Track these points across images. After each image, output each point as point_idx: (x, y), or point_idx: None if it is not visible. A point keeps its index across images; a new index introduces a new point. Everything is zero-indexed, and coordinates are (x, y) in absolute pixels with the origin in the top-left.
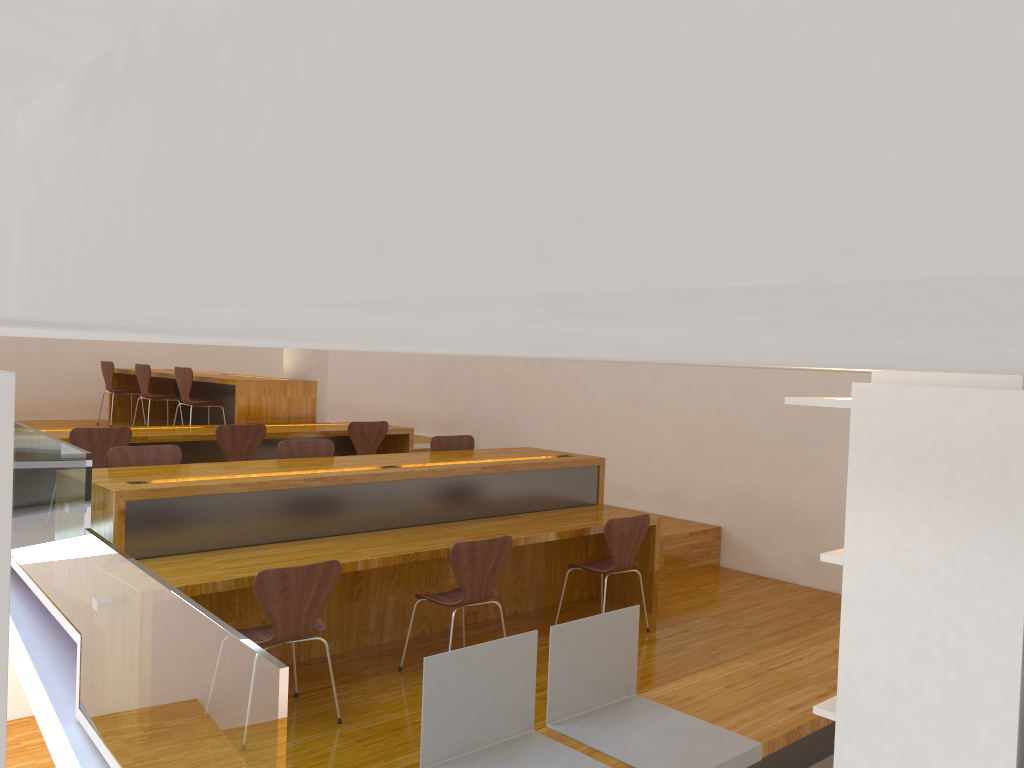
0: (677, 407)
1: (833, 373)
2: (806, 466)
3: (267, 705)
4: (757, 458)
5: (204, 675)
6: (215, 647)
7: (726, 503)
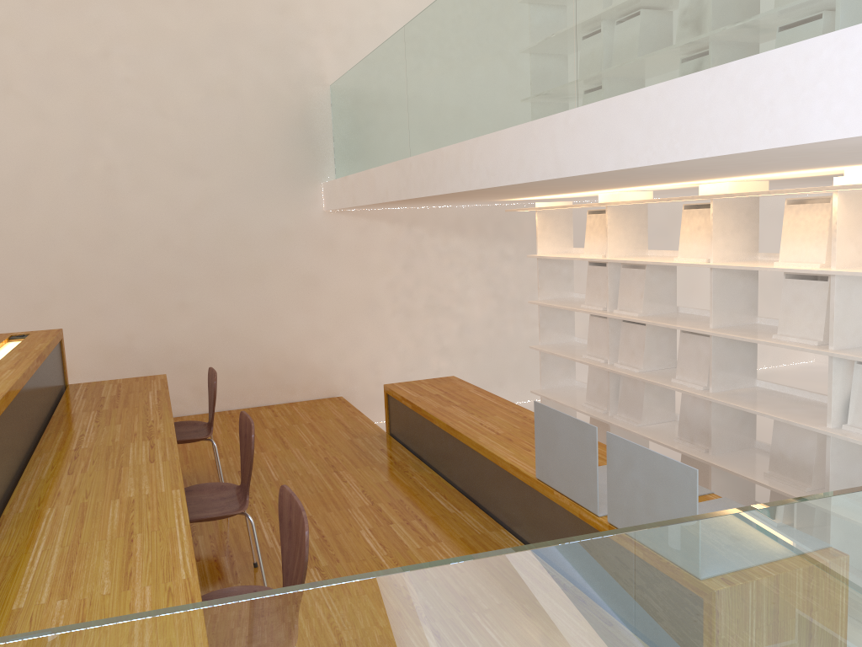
0: (5, 270)
1: (197, 216)
2: (181, 306)
3: (852, 539)
4: (124, 308)
5: (682, 600)
6: (715, 547)
7: (93, 361)
